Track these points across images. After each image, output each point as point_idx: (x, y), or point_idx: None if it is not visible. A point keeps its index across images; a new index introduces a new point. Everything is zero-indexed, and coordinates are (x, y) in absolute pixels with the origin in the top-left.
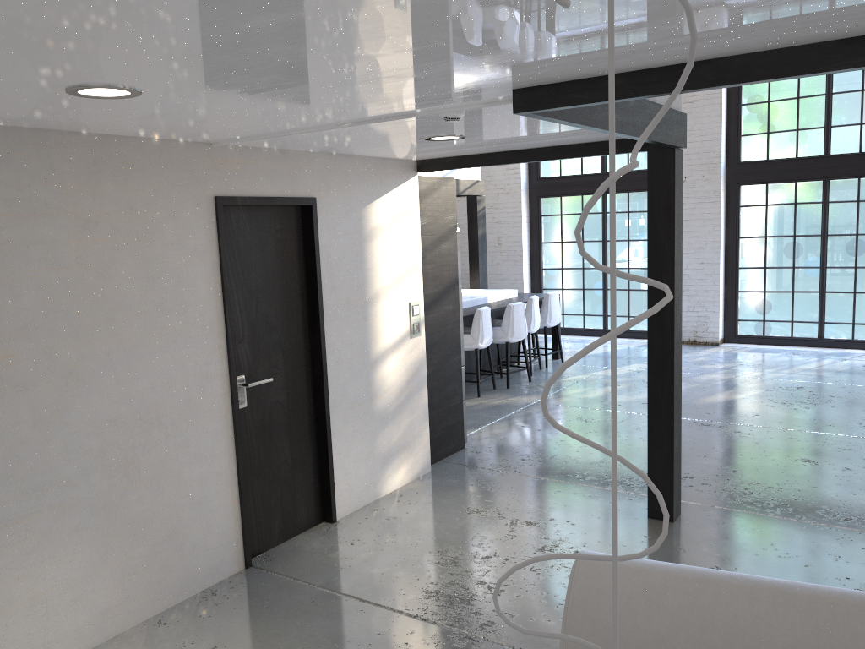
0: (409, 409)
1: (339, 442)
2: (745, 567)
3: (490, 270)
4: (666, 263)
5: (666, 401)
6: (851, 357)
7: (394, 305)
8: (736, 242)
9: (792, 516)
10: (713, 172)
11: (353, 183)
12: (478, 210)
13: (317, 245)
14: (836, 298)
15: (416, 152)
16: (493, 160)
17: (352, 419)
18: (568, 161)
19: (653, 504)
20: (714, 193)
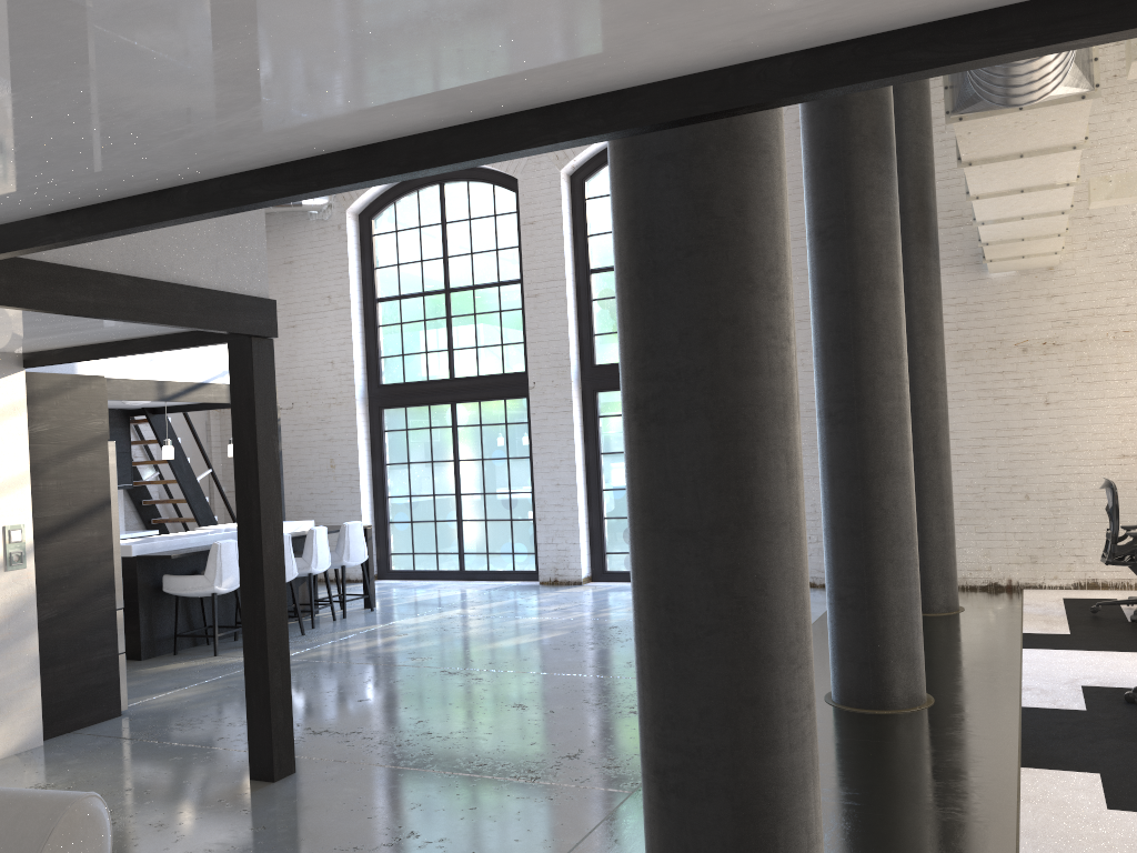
0: (0, 662)
1: None
2: (297, 824)
3: (323, 500)
4: (251, 466)
5: (259, 631)
6: None
7: None
8: (597, 459)
9: (423, 766)
10: (563, 377)
11: None
12: None
13: None
14: None
15: None
16: (98, 353)
17: None
18: (413, 365)
19: (254, 761)
20: (565, 400)
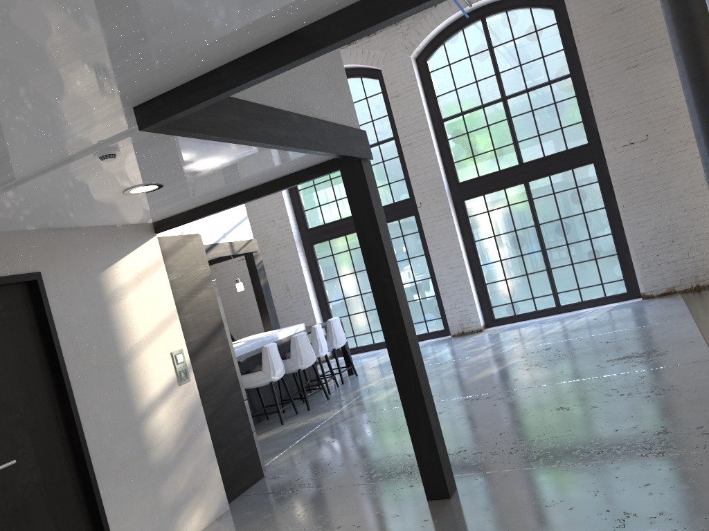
0: (192, 454)
1: (114, 506)
2: (517, 526)
3: (285, 313)
4: (380, 260)
5: (413, 386)
6: (584, 314)
7: (154, 358)
8: (473, 245)
9: (553, 463)
10: (440, 195)
11: (84, 253)
12: (256, 264)
13: (50, 316)
14: (560, 272)
15: (139, 213)
16: (217, 207)
17: (126, 479)
18: (328, 211)
19: (428, 485)
20: (445, 210)
